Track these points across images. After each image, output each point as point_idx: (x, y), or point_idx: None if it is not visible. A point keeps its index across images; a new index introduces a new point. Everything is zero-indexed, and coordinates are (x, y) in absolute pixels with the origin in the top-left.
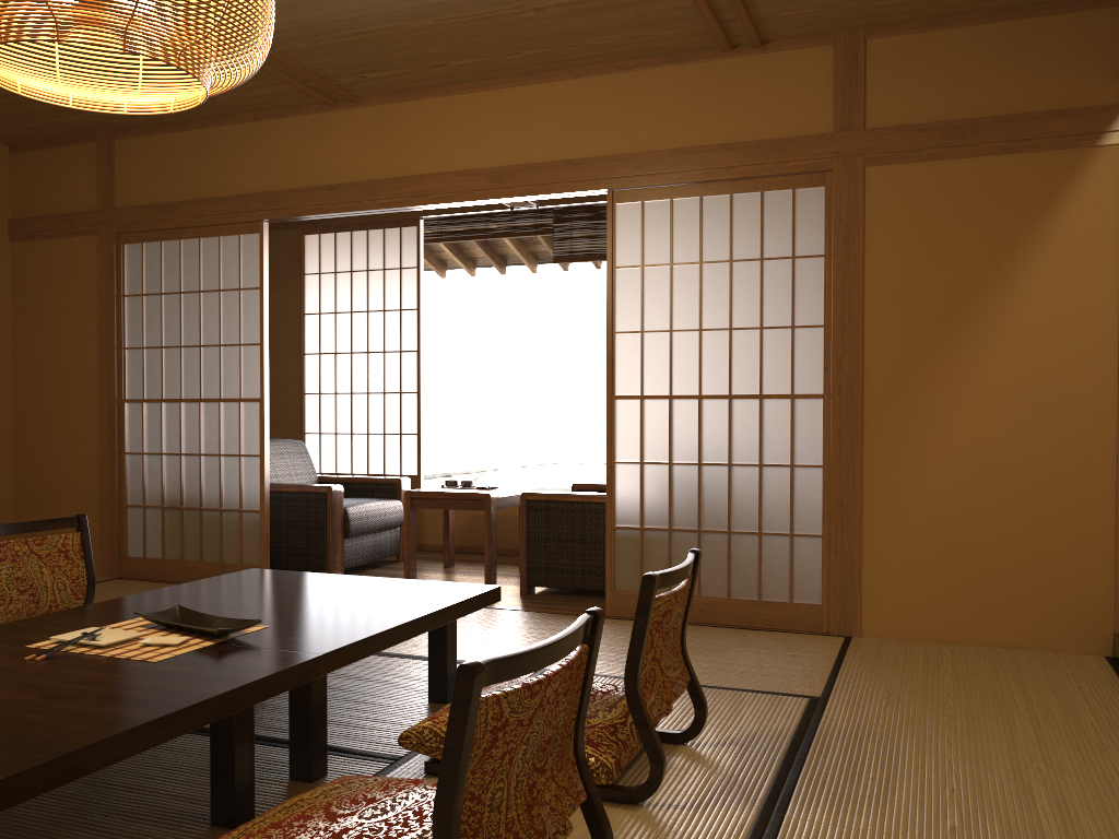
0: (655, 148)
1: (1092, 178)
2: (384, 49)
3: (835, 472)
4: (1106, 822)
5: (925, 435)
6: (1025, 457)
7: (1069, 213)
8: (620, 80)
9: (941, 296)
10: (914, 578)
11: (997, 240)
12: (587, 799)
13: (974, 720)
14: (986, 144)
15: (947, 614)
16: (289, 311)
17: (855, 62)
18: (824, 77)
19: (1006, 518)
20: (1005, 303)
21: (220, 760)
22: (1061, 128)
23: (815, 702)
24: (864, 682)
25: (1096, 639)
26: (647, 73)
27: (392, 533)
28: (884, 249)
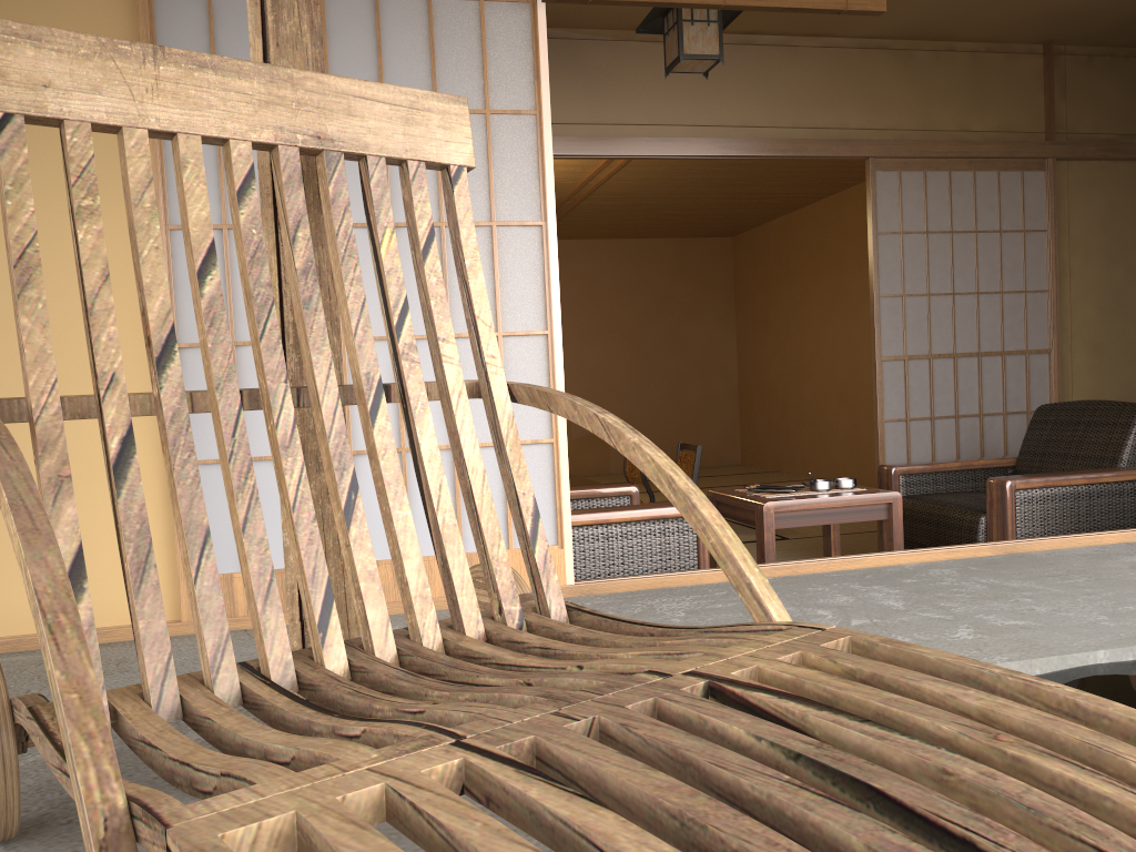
0: None
1: None
2: None
3: None
4: None
5: None
6: None
7: None
8: None
9: None
10: None
11: None
12: None
13: None
14: None
15: None
16: None
17: None
18: None
19: None
20: None
21: None
22: None
23: None
24: None
25: None
26: None
27: None
28: None
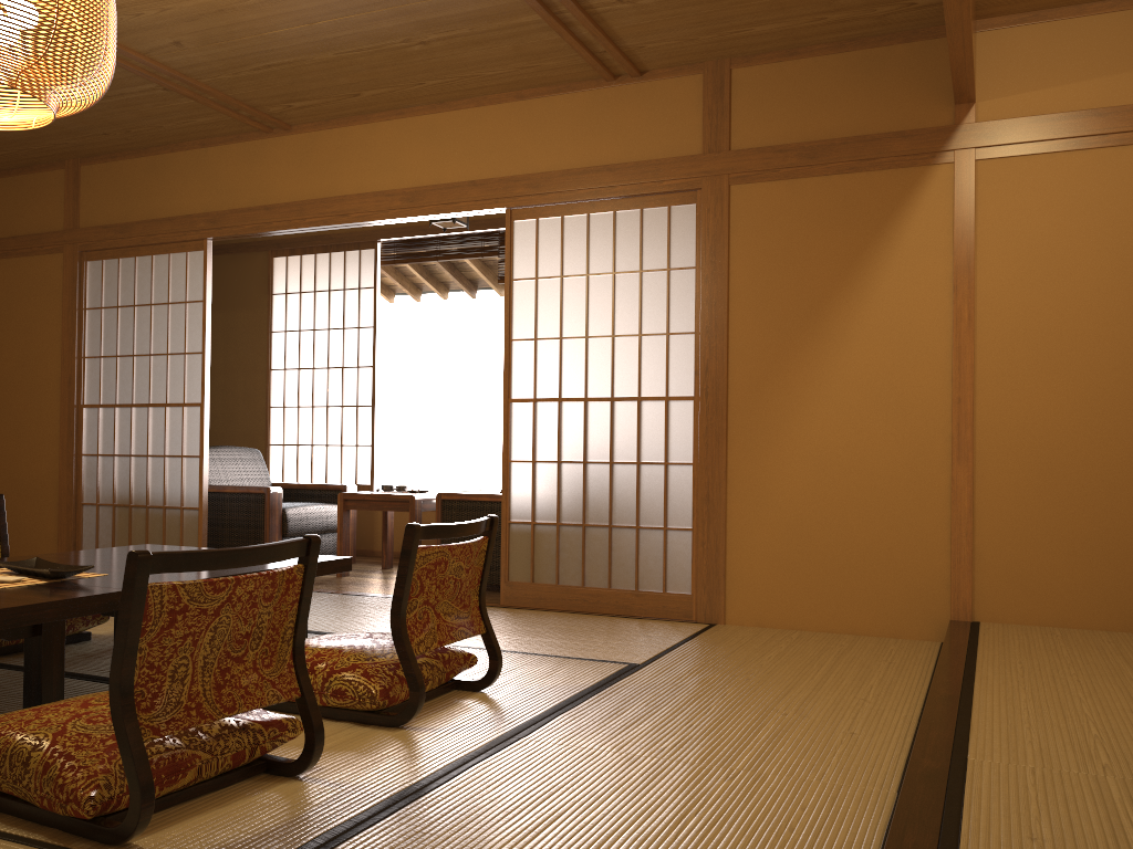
0: (547, 169)
1: (928, 194)
2: (298, 80)
3: (702, 469)
4: (804, 748)
5: (782, 434)
6: (871, 454)
7: (908, 226)
8: (517, 107)
9: (796, 304)
10: (772, 568)
11: (845, 252)
12: (301, 696)
13: (764, 682)
14: (835, 164)
15: (802, 602)
16: (257, 329)
17: (721, 90)
18: (695, 103)
19: (854, 511)
20: (853, 310)
21: (31, 675)
22: (901, 148)
23: (631, 667)
24: (693, 655)
25: (934, 626)
26: (541, 101)
27: (336, 536)
28: (747, 261)
